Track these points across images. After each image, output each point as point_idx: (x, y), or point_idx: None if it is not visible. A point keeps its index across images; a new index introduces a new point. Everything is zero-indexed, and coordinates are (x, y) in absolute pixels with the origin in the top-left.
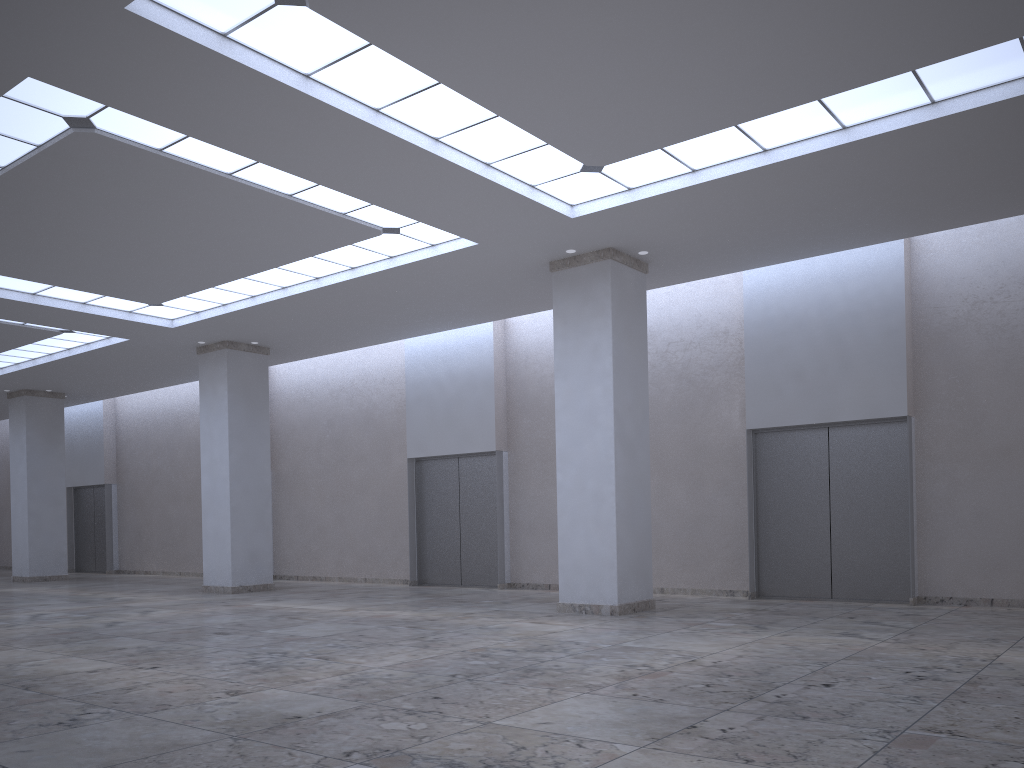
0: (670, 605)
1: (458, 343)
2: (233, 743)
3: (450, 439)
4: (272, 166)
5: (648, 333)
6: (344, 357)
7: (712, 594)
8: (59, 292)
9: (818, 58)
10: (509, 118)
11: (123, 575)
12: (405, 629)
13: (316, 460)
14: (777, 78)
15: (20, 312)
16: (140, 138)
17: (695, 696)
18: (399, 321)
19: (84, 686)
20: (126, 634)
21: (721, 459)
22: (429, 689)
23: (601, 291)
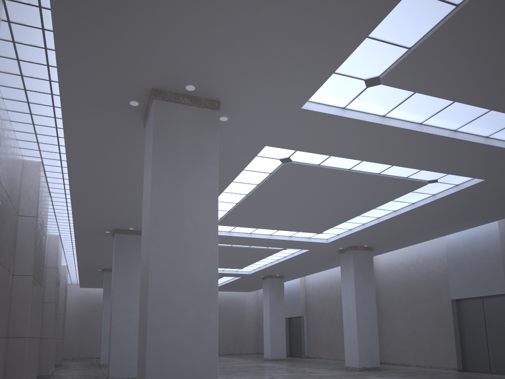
0: None
1: (476, 234)
2: None
3: (476, 288)
4: (369, 161)
5: None
6: (411, 248)
7: None
8: (280, 232)
9: None
10: (498, 109)
11: (309, 359)
12: None
13: (399, 302)
14: None
15: (265, 243)
16: (310, 161)
17: None
18: (440, 227)
19: None
20: None
21: None
22: None
23: None
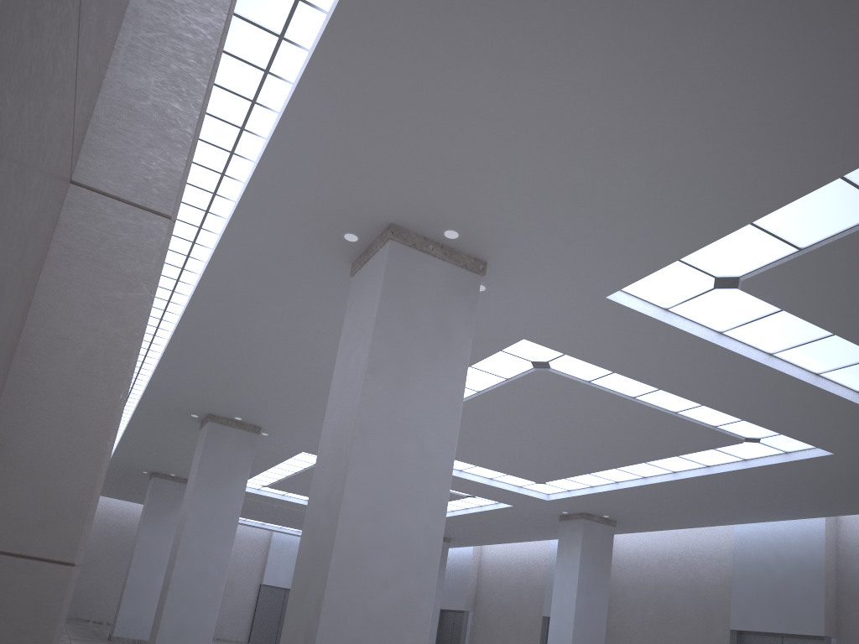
0: None
1: (788, 532)
2: None
3: (775, 618)
4: (671, 393)
5: None
6: (674, 533)
7: None
8: (477, 470)
9: None
10: None
11: None
12: None
13: (641, 617)
14: None
15: None
16: (577, 373)
17: None
18: (736, 509)
19: None
20: None
21: None
22: None
23: None
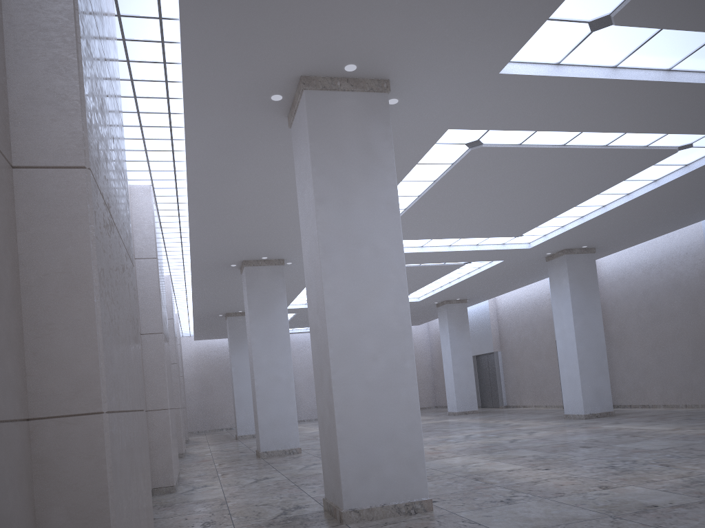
0: None
1: None
2: (612, 520)
3: None
4: (593, 131)
5: None
6: (651, 243)
7: None
8: (463, 241)
9: None
10: None
11: (509, 409)
12: None
13: (636, 321)
14: None
15: (443, 257)
16: (507, 141)
17: None
18: (696, 209)
19: (508, 479)
20: (523, 447)
21: None
22: None
23: None
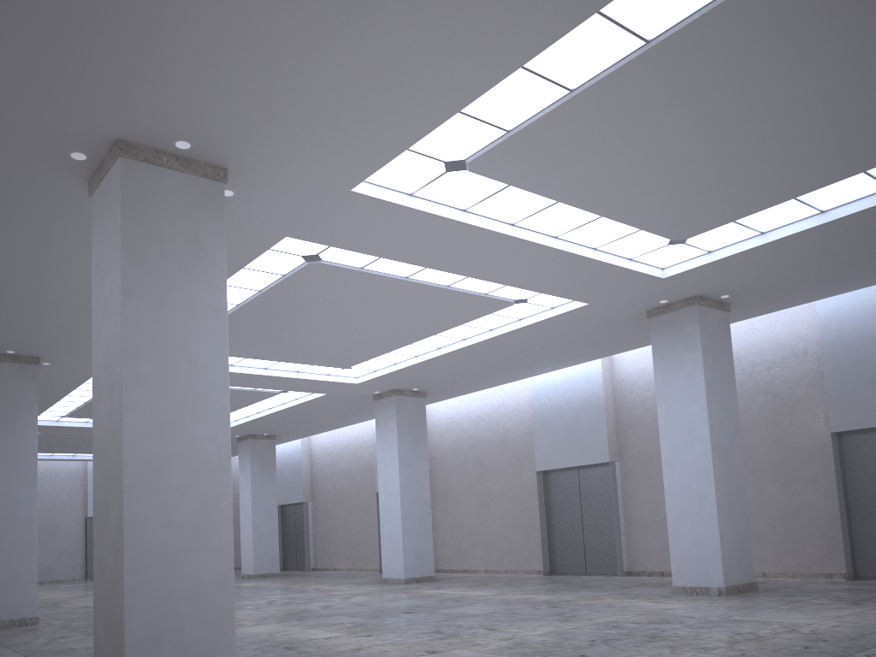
0: (772, 587)
1: (573, 377)
2: None
3: (570, 454)
4: (437, 269)
5: (734, 357)
6: (481, 394)
7: (811, 577)
8: (282, 365)
9: (858, 145)
10: (610, 217)
11: (318, 572)
12: (547, 608)
13: (462, 476)
14: (825, 162)
15: (255, 381)
16: (349, 262)
17: (794, 655)
18: (526, 364)
19: (326, 647)
20: (339, 613)
21: (809, 459)
22: (575, 650)
23: (691, 330)
